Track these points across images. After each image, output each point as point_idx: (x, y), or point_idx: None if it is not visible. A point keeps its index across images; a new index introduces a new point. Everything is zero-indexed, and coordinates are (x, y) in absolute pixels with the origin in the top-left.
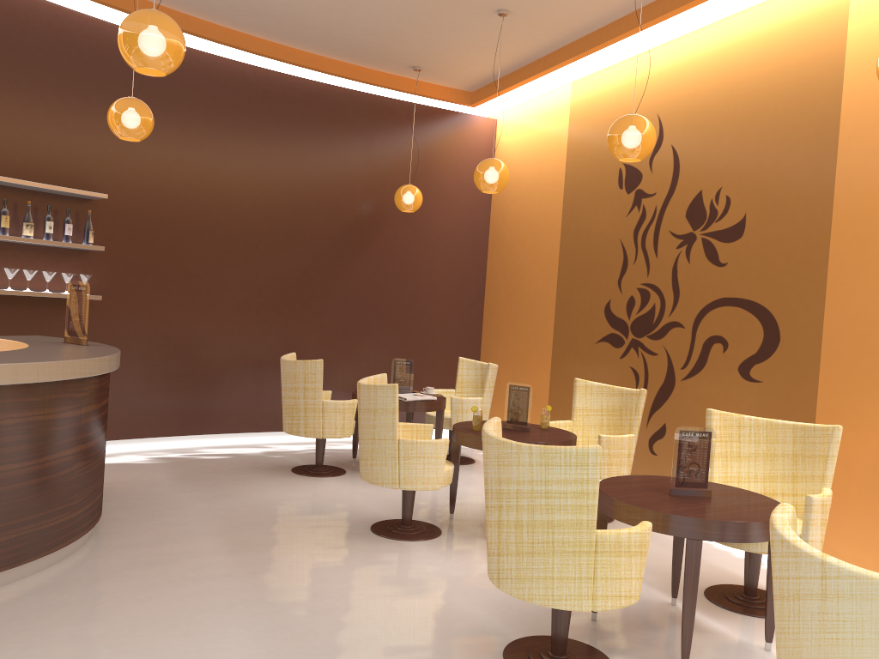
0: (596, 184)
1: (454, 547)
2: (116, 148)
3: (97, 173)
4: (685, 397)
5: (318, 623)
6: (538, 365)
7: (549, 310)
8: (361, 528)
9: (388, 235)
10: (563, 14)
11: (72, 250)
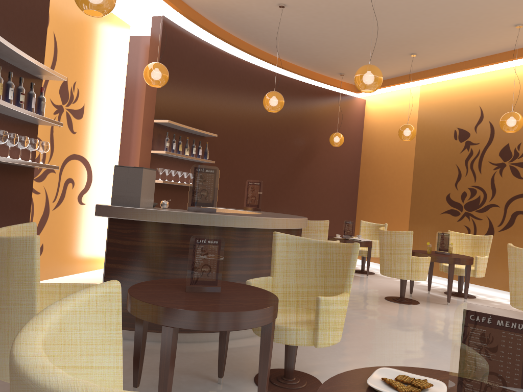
0: (438, 136)
1: (433, 307)
2: (214, 110)
3: (207, 123)
4: (500, 239)
5: (436, 333)
6: (399, 225)
7: (407, 197)
8: (382, 299)
9: (318, 157)
10: (441, 57)
11: (197, 162)
